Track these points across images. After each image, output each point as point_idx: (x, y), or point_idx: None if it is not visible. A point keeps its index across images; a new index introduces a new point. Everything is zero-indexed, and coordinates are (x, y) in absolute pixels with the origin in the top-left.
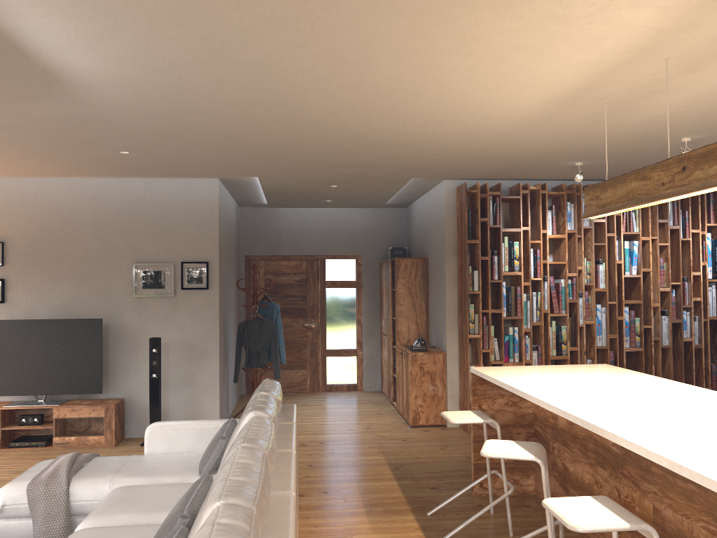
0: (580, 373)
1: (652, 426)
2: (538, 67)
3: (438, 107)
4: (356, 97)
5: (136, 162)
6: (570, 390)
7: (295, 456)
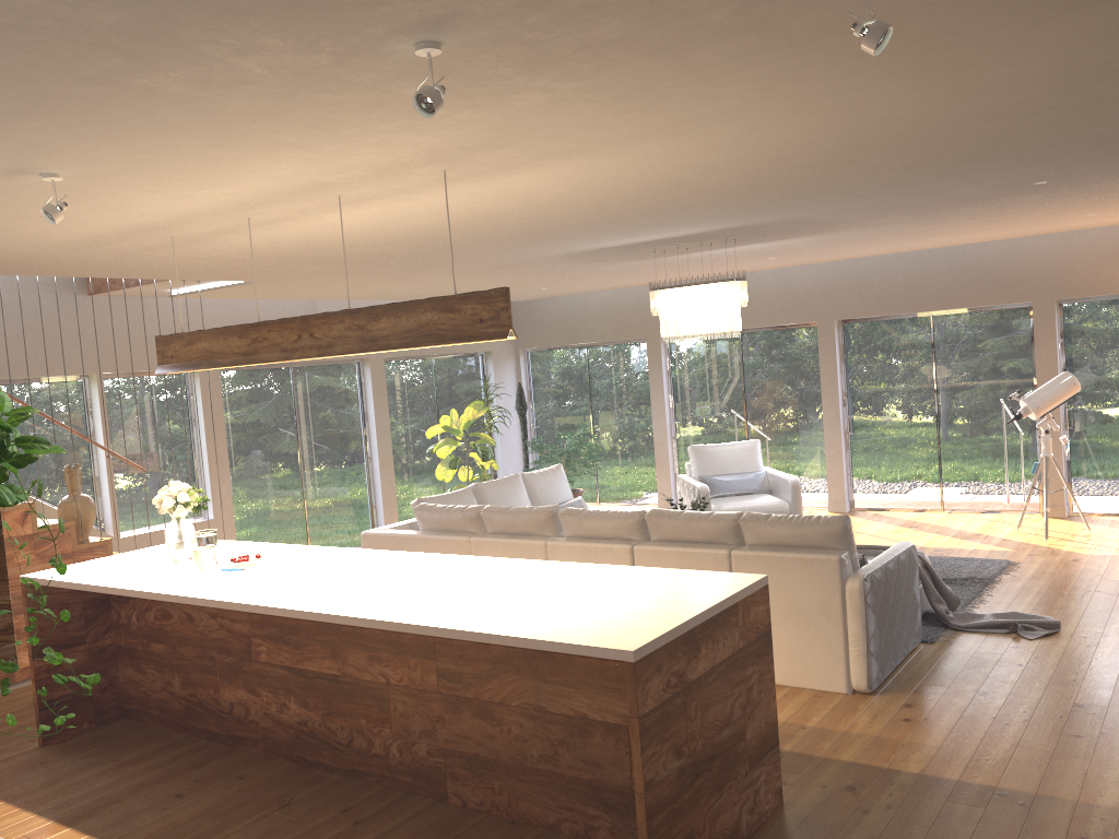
0: (582, 605)
1: (370, 560)
2: (455, 202)
3: (623, 183)
4: (646, 200)
5: (1117, 171)
6: (508, 573)
7: (620, 545)
